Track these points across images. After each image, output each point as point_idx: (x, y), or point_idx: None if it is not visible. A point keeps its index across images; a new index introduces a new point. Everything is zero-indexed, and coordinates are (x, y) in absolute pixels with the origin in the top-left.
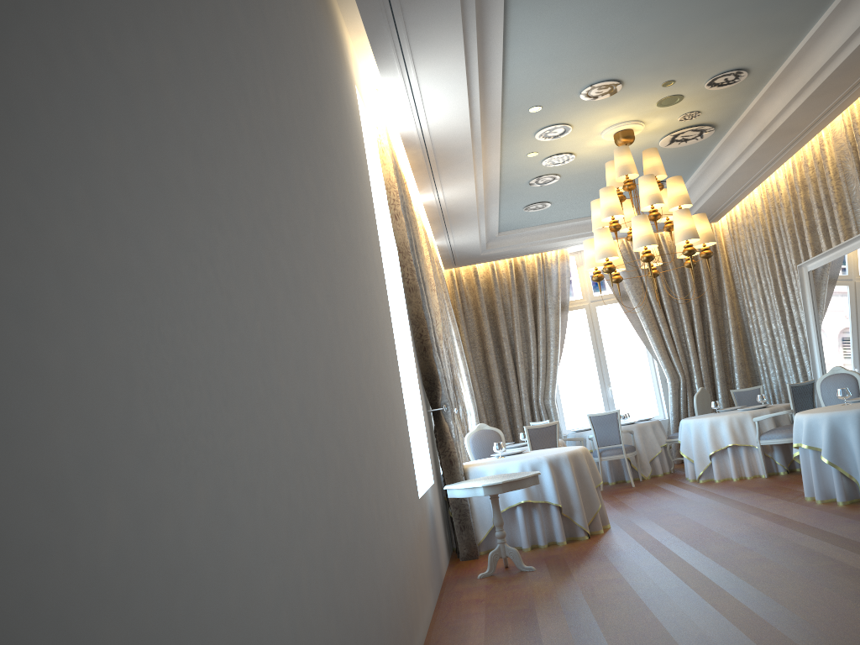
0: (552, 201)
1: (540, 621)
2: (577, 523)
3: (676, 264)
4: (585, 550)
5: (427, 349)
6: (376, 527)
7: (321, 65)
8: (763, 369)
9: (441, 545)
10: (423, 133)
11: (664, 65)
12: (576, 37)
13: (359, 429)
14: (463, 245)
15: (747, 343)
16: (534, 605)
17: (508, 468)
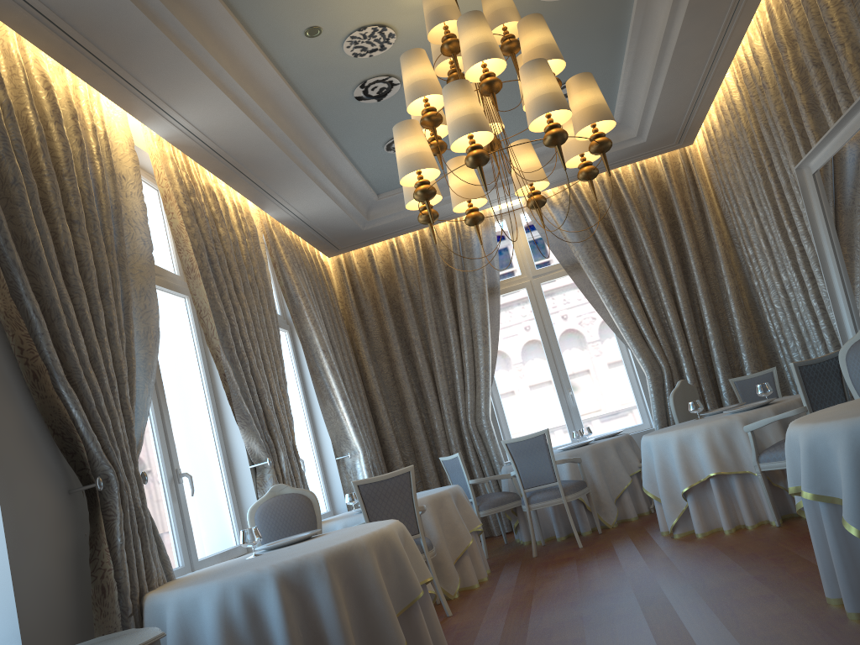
0: None
1: None
2: None
3: (643, 210)
4: None
5: (40, 376)
6: None
7: None
8: (781, 343)
9: None
10: None
11: None
12: None
13: None
14: (319, 216)
15: (756, 309)
16: None
17: (199, 597)
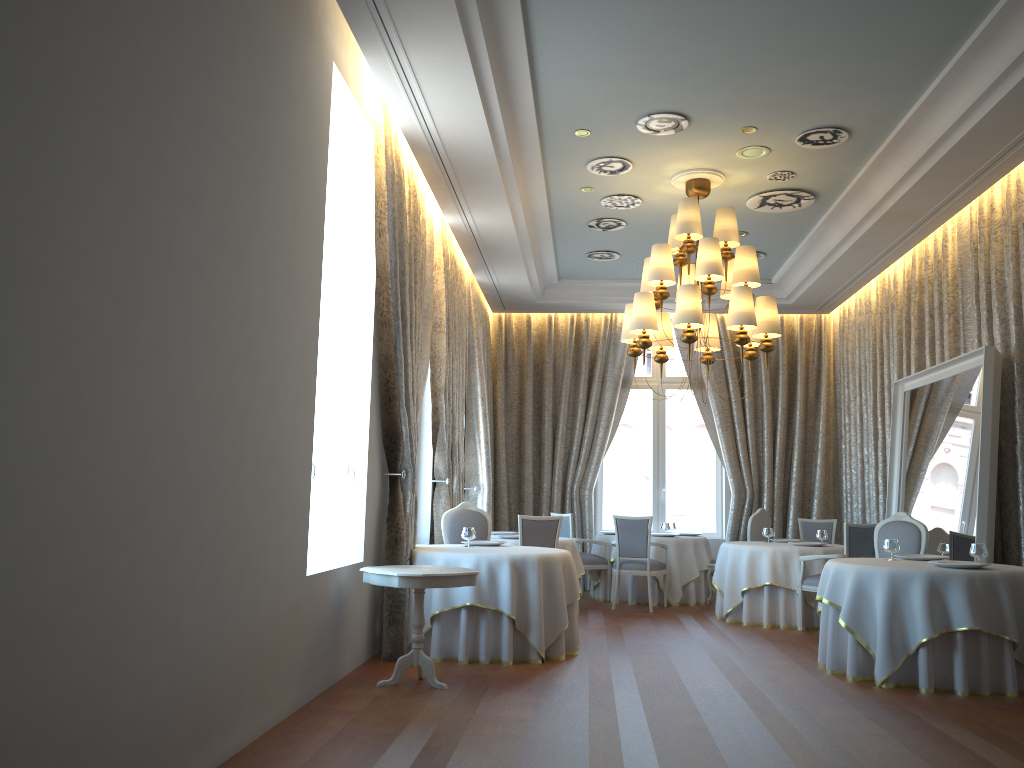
0: (621, 252)
1: (388, 751)
2: (531, 642)
3: (770, 355)
4: (524, 676)
5: (393, 400)
6: (146, 599)
7: (230, 21)
8: (847, 501)
9: (352, 637)
10: (433, 138)
11: (740, 106)
12: (621, 50)
13: (147, 474)
14: (510, 286)
15: (837, 466)
16: (402, 730)
17: (461, 560)
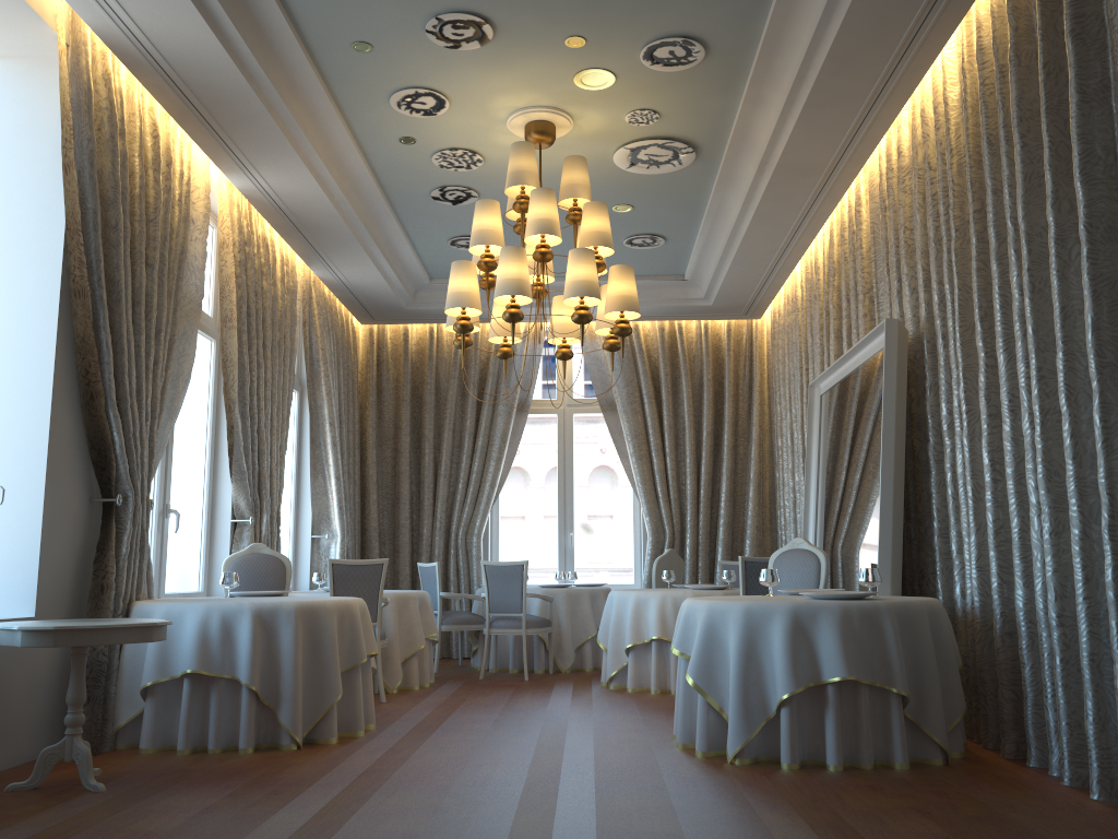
0: None
1: None
2: (281, 721)
3: (695, 370)
4: (245, 769)
5: (97, 398)
6: None
7: None
8: (782, 540)
9: (1, 723)
10: (143, 44)
11: (551, 1)
12: None
13: None
14: (364, 286)
15: (774, 500)
16: None
17: (186, 612)
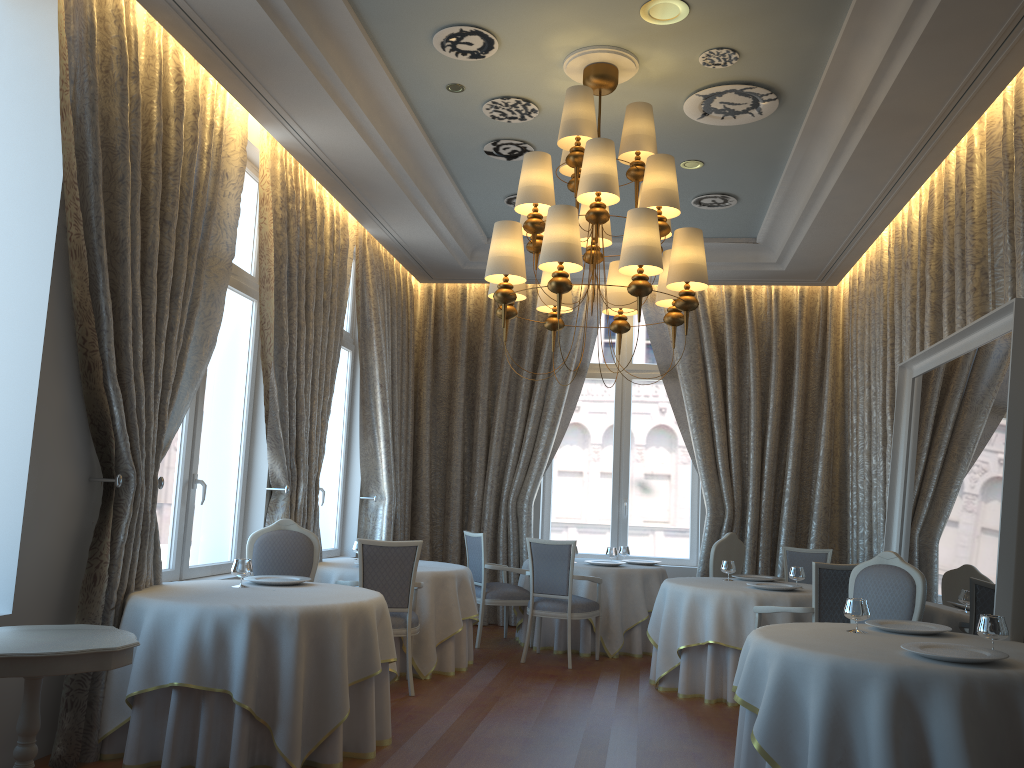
0: None
1: None
2: (277, 745)
3: (763, 338)
4: None
5: (94, 369)
6: None
7: None
8: (853, 525)
9: None
10: None
11: None
12: None
13: None
14: (419, 245)
15: (844, 479)
16: None
17: (178, 614)
